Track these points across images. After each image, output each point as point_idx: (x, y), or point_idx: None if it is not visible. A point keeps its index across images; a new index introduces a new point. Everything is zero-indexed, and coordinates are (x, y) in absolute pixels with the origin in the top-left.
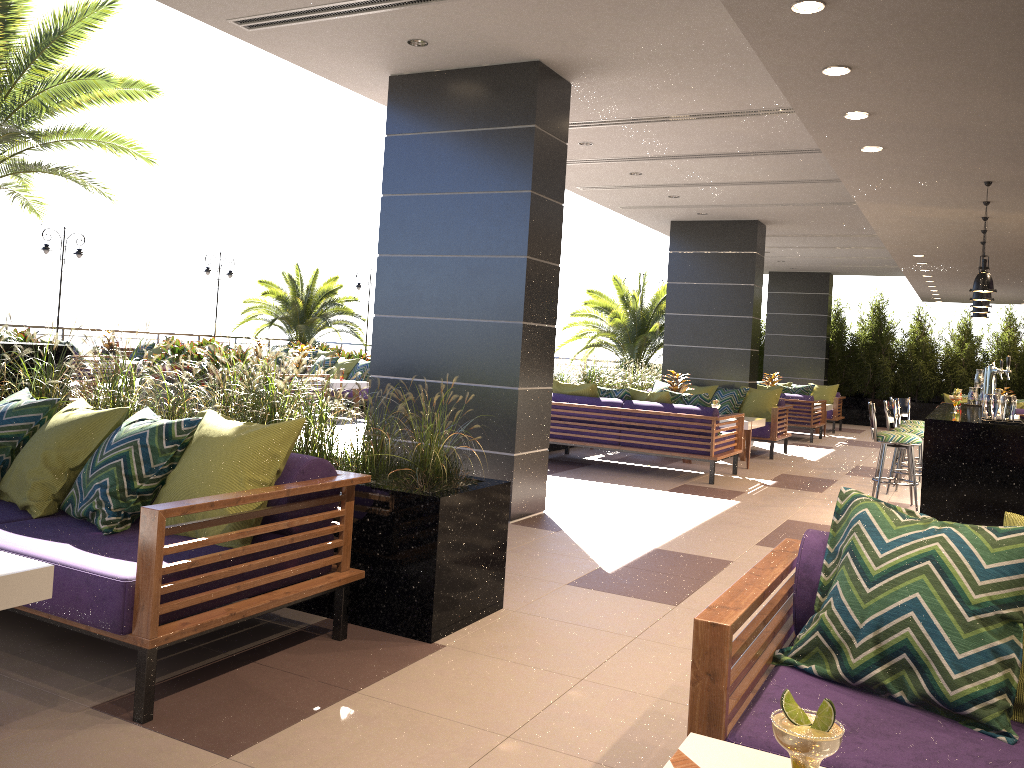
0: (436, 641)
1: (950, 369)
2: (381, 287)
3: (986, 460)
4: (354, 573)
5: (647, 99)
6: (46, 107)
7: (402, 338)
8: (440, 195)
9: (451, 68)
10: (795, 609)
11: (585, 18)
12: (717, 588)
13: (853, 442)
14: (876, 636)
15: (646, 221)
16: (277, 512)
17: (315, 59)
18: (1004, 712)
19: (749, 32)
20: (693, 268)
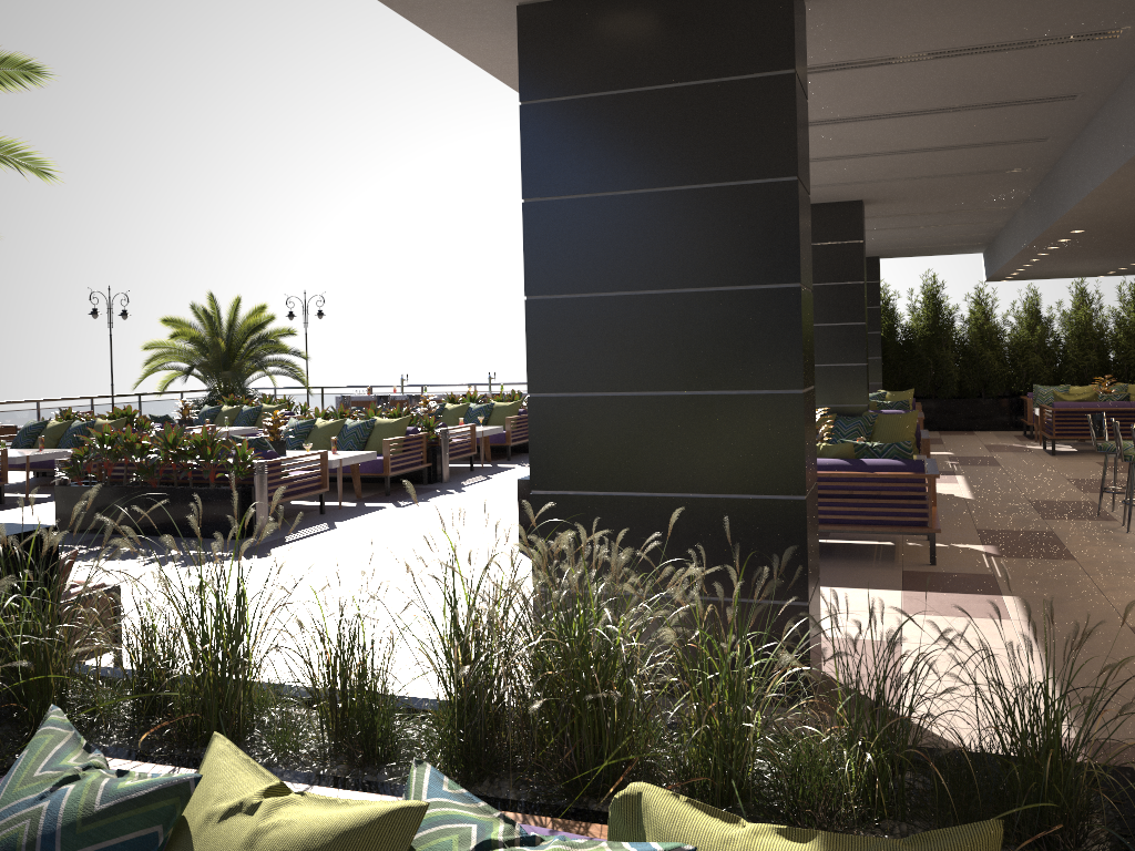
0: None
1: (1020, 357)
2: (537, 349)
3: None
4: None
5: (894, 29)
6: None
7: (584, 429)
8: (631, 194)
9: None
10: None
11: None
12: None
13: (961, 460)
14: None
15: None
16: None
17: None
18: None
19: None
20: None
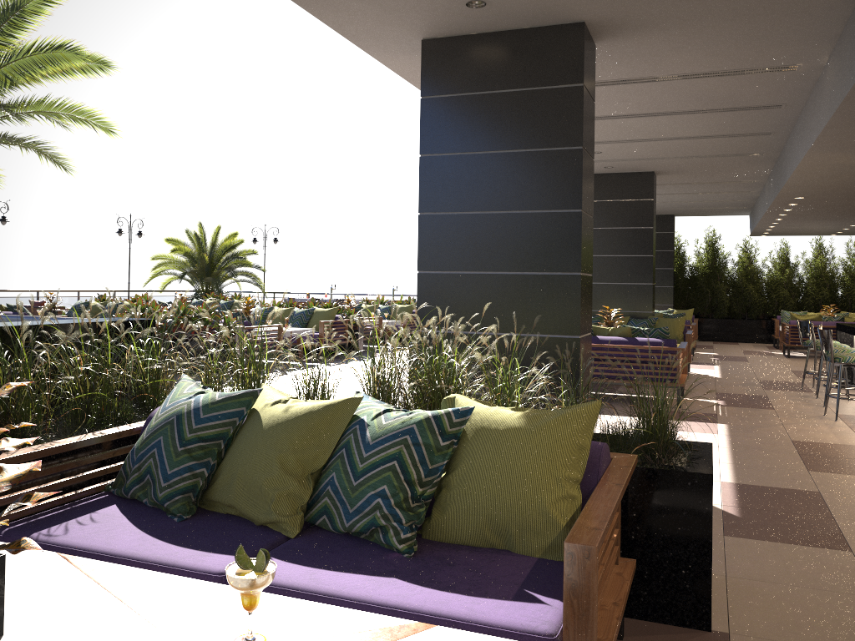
0: (711, 628)
1: (774, 291)
2: (424, 244)
3: None
4: (632, 564)
5: (653, 60)
6: (11, 80)
7: (450, 293)
8: (484, 153)
9: (489, 31)
10: None
11: None
12: (853, 525)
13: (721, 357)
14: None
15: None
16: None
17: (357, 23)
18: None
19: None
20: (598, 215)
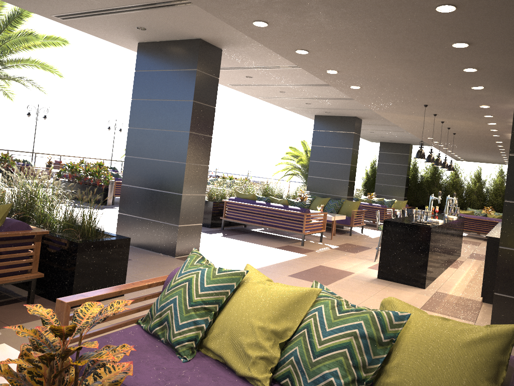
0: (74, 308)
1: (469, 196)
2: (128, 143)
3: (410, 242)
4: (37, 274)
5: (263, 58)
6: (9, 49)
7: (136, 167)
8: (155, 100)
9: (164, 40)
10: None
11: (208, 20)
12: None
13: None
14: (161, 313)
15: (303, 114)
16: None
17: (101, 34)
18: (189, 349)
19: (246, 33)
20: (324, 139)
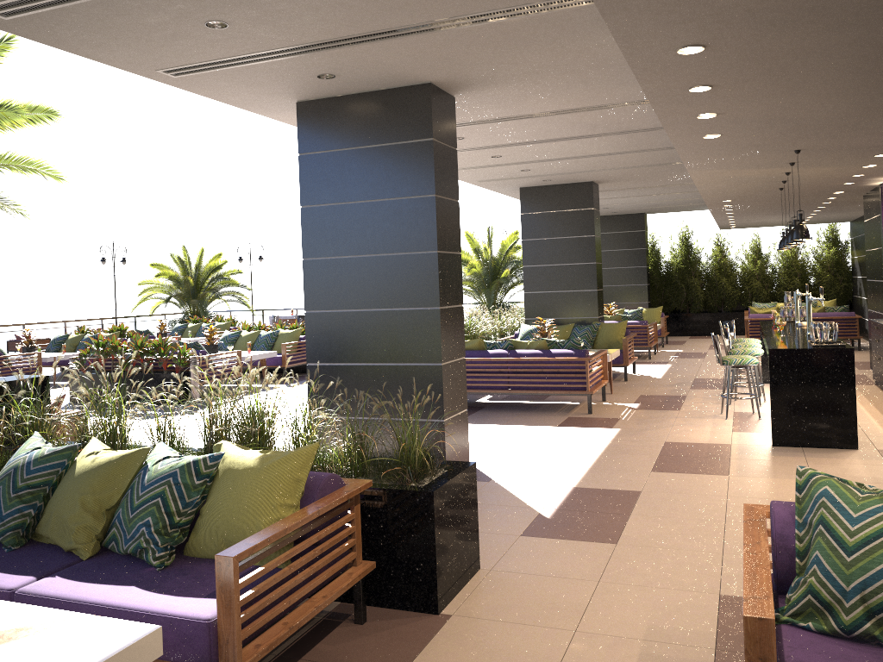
0: (441, 611)
1: (747, 283)
2: (309, 287)
3: (820, 378)
4: (368, 565)
5: (517, 103)
6: None
7: (333, 329)
8: (354, 203)
9: (352, 93)
10: (777, 571)
11: (476, 50)
12: (640, 520)
13: (682, 354)
14: (862, 597)
15: (498, 189)
16: (309, 530)
17: (231, 94)
18: None
19: (637, 68)
20: (542, 226)
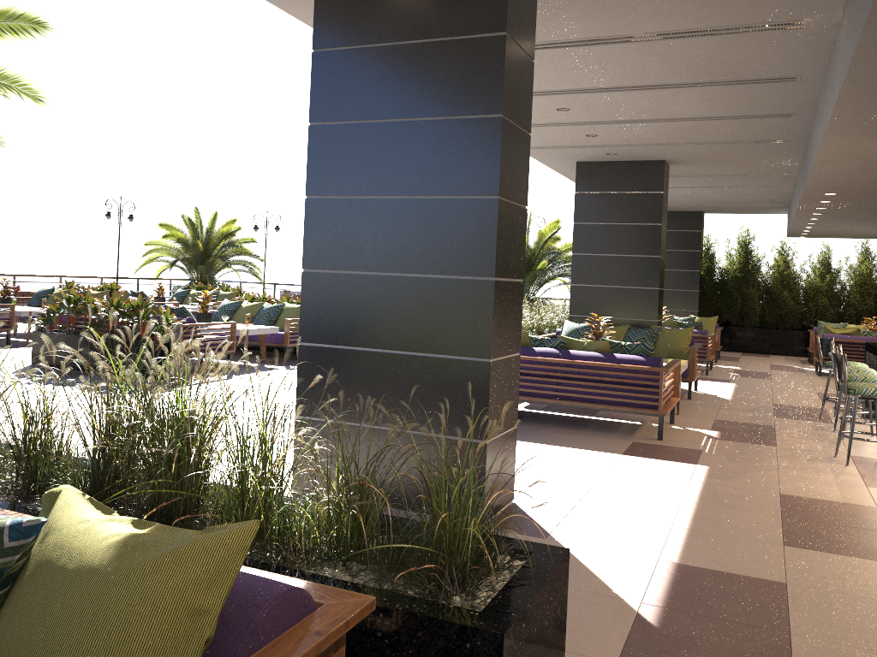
0: None
1: (812, 299)
2: (311, 236)
3: None
4: None
5: (619, 11)
6: None
7: (339, 298)
8: (384, 122)
9: None
10: None
11: None
12: (814, 650)
13: (742, 373)
14: None
15: (551, 162)
16: None
17: None
18: None
19: None
20: (600, 208)
